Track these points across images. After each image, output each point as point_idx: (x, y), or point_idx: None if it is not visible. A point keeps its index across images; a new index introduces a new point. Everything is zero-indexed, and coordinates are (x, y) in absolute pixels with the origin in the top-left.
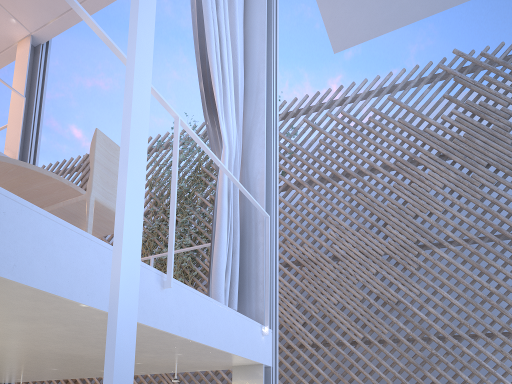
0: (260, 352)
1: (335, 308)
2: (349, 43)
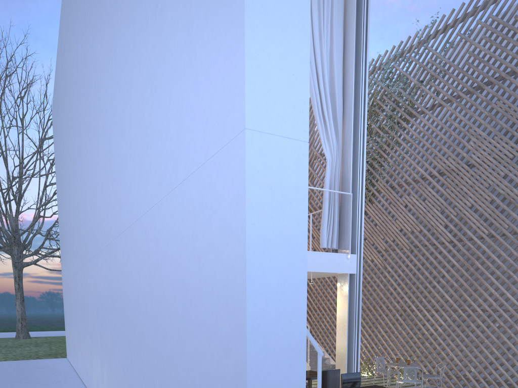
0: (345, 268)
1: (468, 210)
2: None
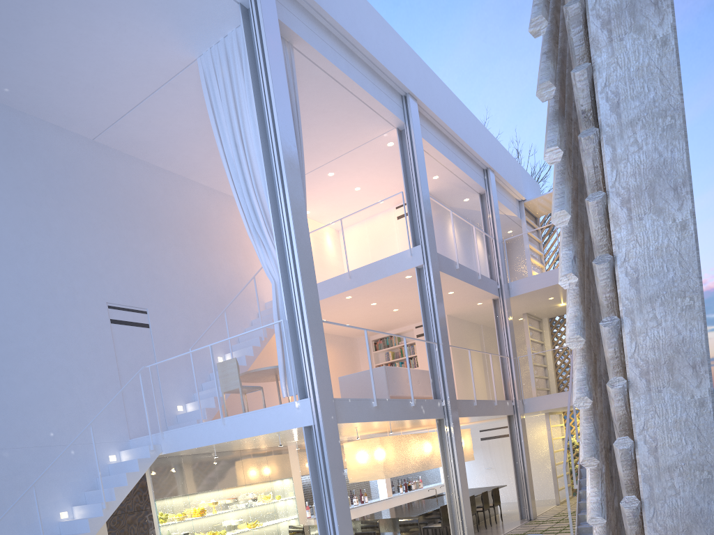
0: (297, 420)
1: None
2: None
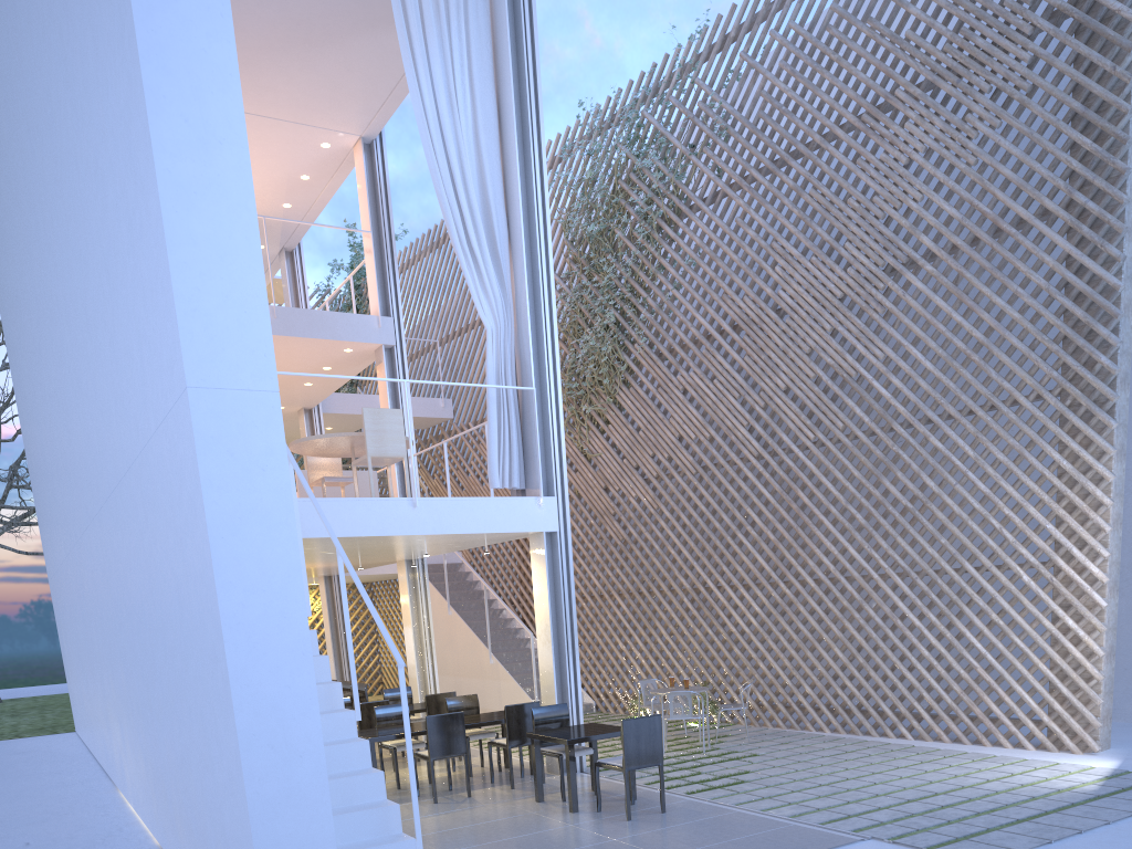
0: (537, 522)
1: (782, 397)
2: None
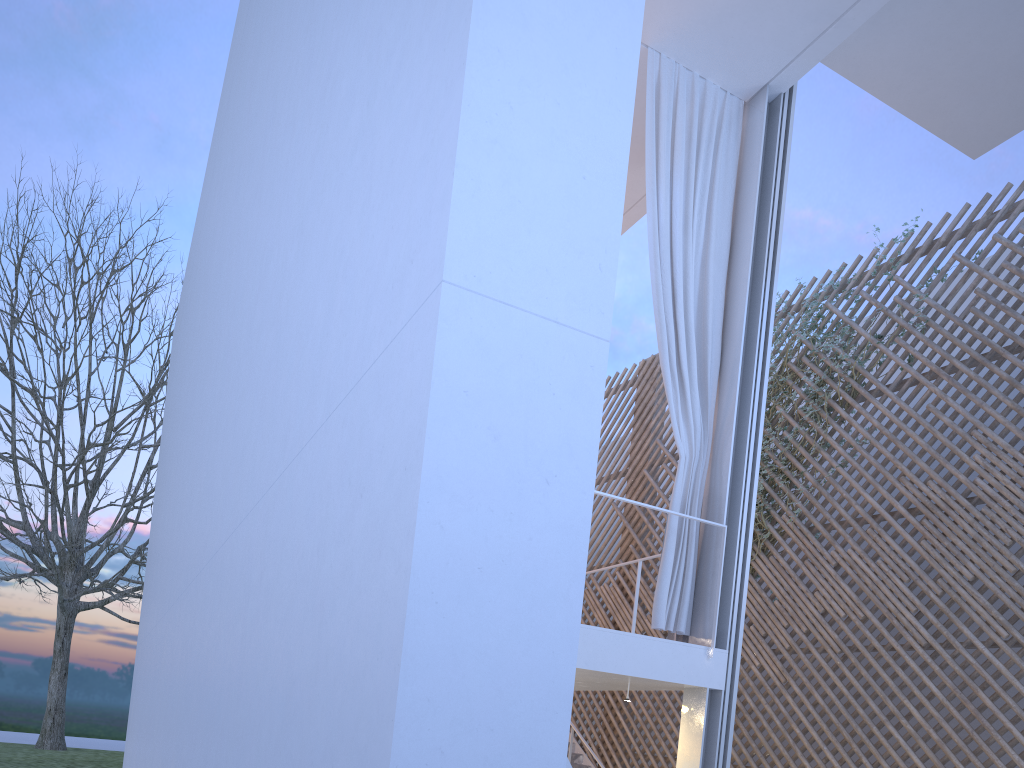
0: (702, 676)
1: (967, 587)
2: (995, 139)
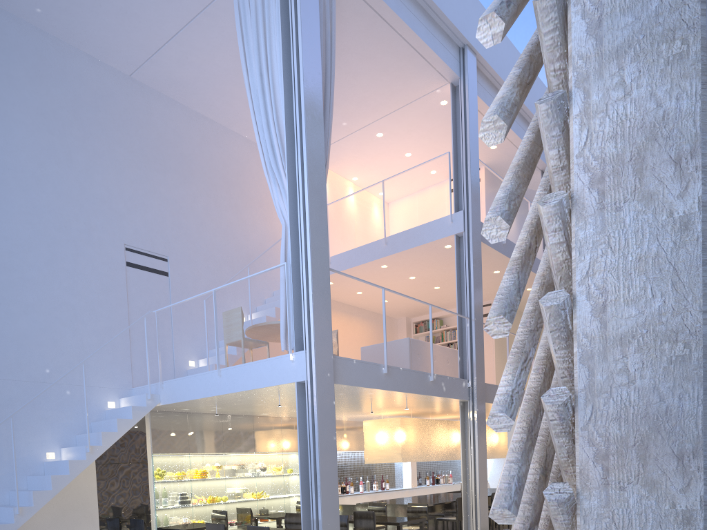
0: (291, 375)
1: None
2: None
